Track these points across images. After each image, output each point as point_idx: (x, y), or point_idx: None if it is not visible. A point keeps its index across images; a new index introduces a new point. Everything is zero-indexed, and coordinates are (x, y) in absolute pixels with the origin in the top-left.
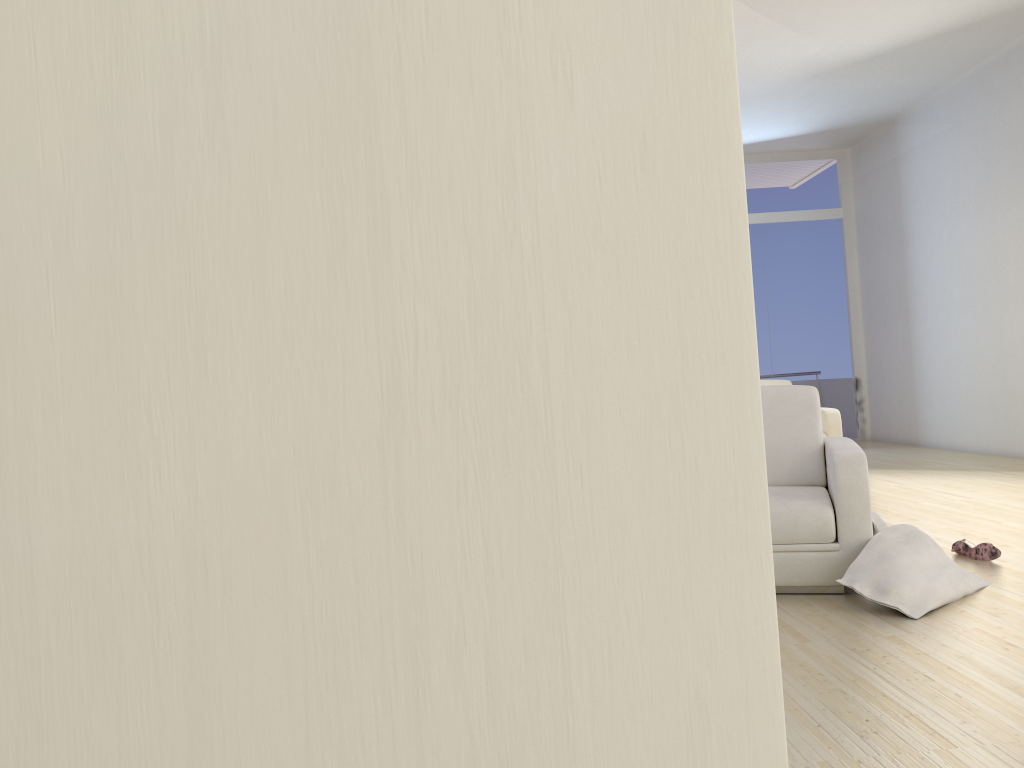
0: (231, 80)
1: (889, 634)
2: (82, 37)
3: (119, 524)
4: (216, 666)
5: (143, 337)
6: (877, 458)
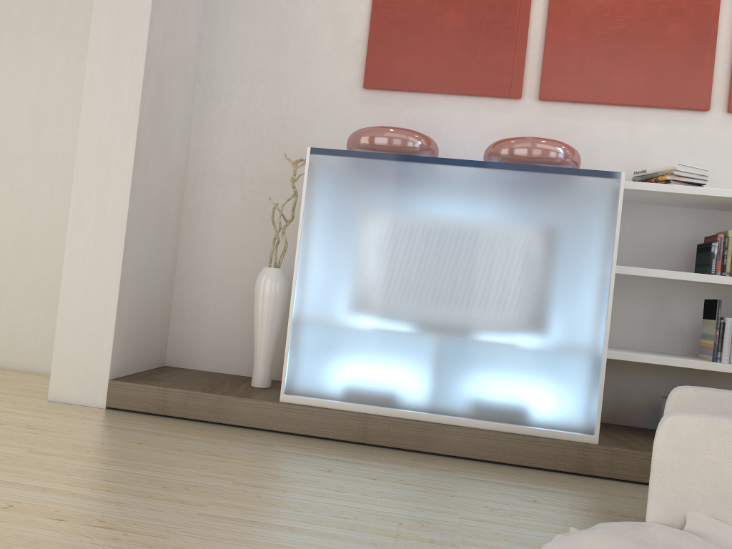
0: None
1: (462, 547)
2: None
3: None
4: None
5: None
6: None
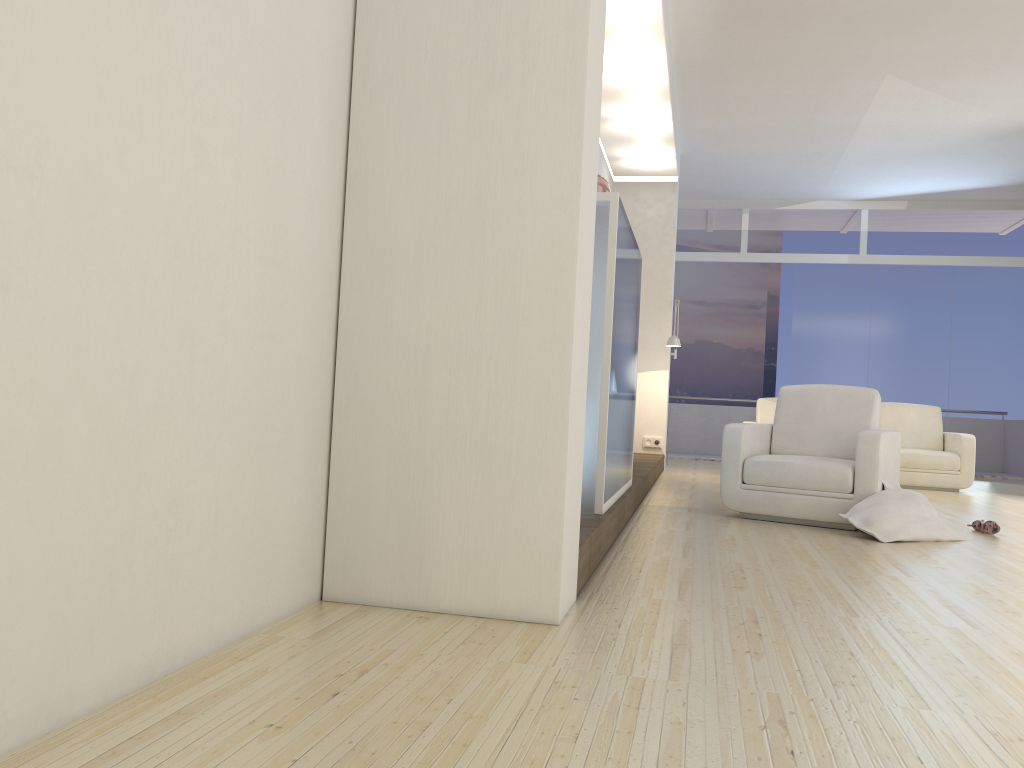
0: (451, 213)
1: (854, 544)
2: (418, 200)
3: (412, 321)
4: (430, 358)
5: (423, 275)
6: (1023, 490)
